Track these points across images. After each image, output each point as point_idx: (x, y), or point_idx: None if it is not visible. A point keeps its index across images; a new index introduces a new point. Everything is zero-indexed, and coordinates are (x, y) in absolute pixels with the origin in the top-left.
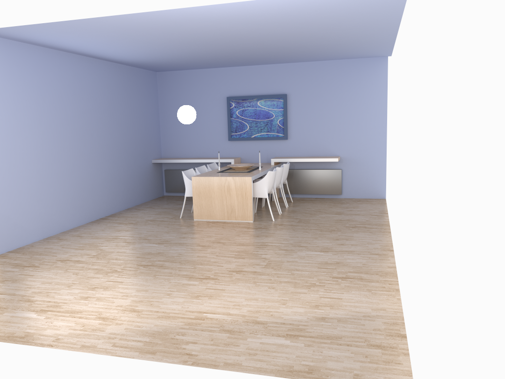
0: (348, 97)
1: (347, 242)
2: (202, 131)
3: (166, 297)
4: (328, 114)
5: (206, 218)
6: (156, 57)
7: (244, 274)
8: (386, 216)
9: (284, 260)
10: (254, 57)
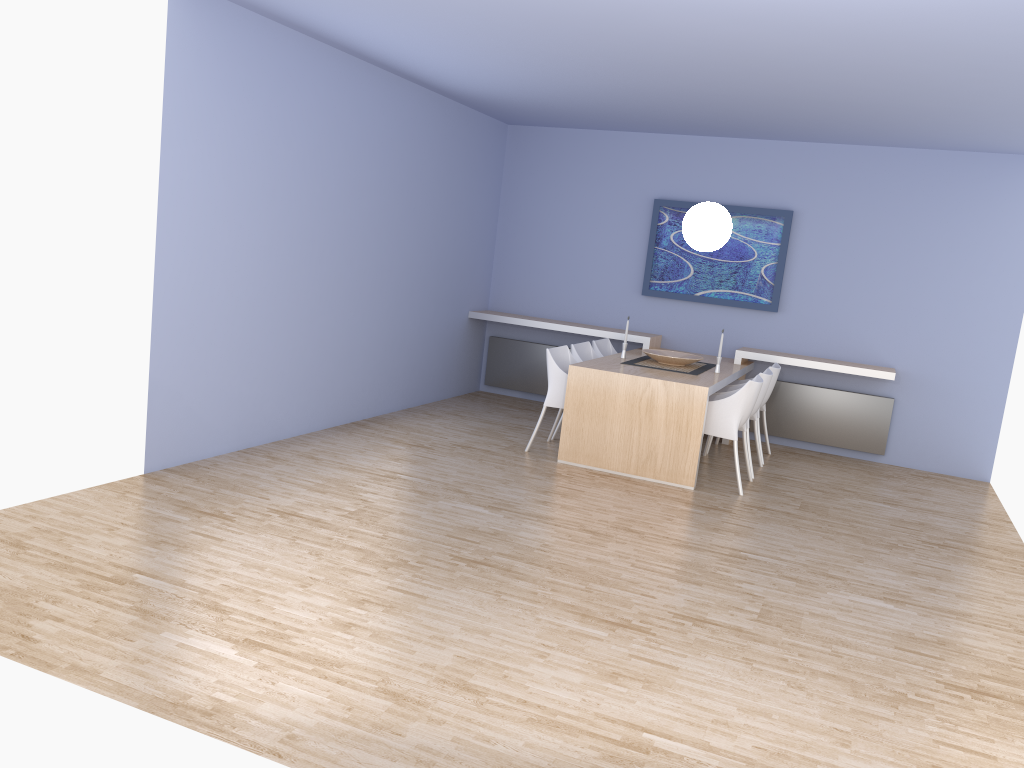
0: (940, 238)
1: (942, 584)
2: (586, 266)
3: (538, 662)
4: (883, 270)
5: (587, 463)
6: (529, 90)
7: (713, 630)
8: (1012, 530)
9: (803, 610)
10: (744, 118)
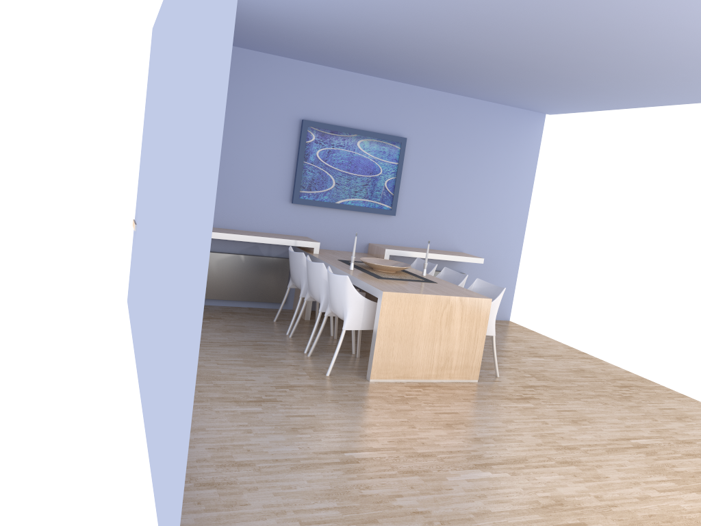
0: (489, 163)
1: None
2: (239, 176)
3: None
4: (458, 184)
5: (396, 377)
6: (301, 12)
7: None
8: (600, 359)
9: None
10: (427, 67)
